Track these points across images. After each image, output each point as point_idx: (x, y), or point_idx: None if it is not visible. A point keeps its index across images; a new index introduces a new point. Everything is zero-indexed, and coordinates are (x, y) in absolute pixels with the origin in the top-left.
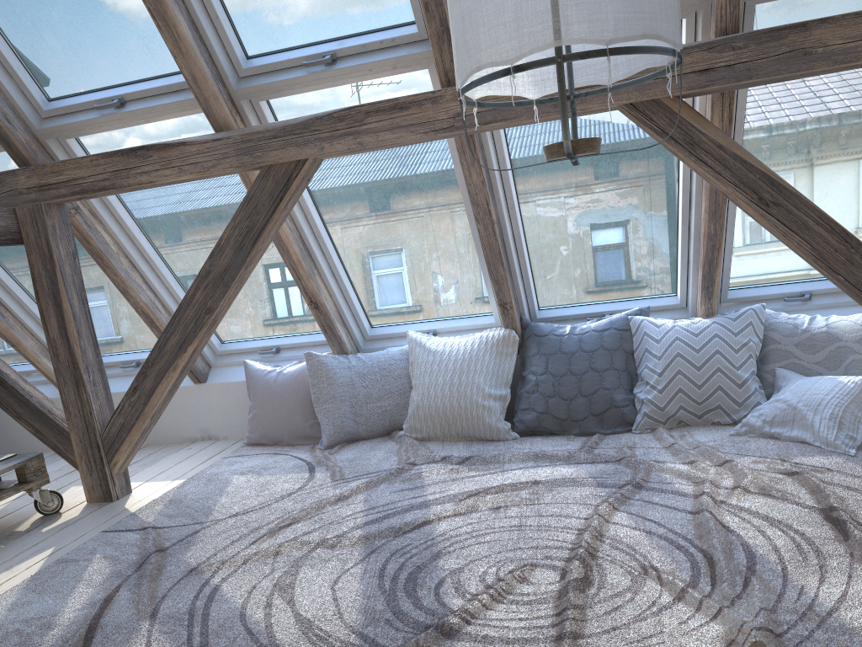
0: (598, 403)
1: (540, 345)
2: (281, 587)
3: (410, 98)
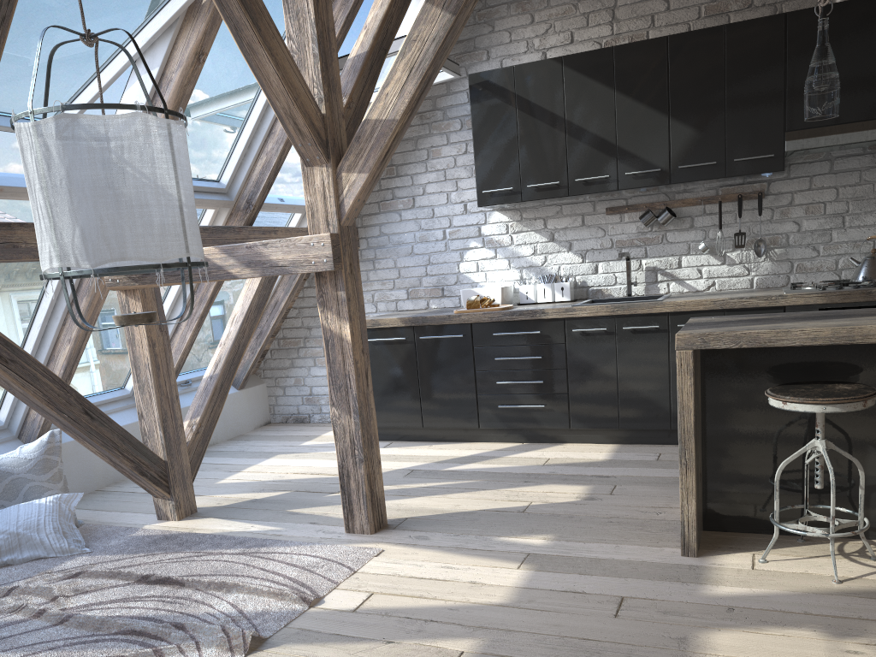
0: None
1: None
2: None
3: None
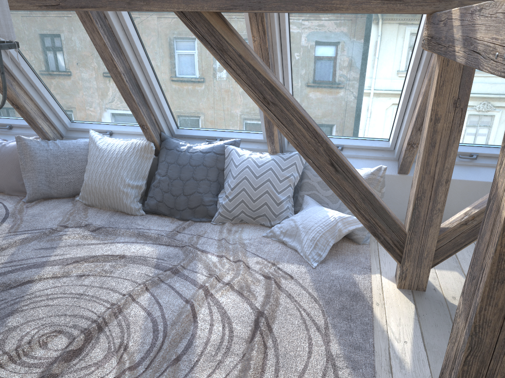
0: (193, 201)
1: (166, 156)
2: None
3: None
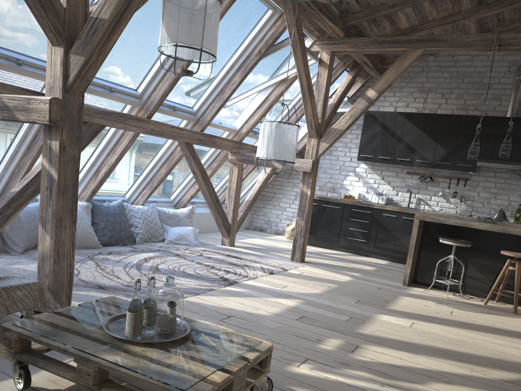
0: (127, 233)
1: (101, 210)
2: None
3: (142, 118)
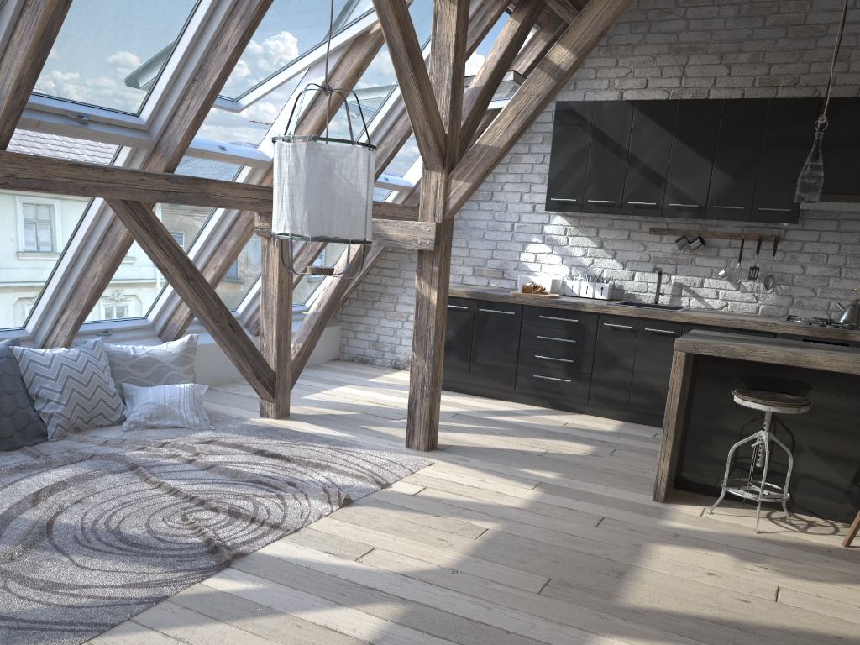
0: (20, 421)
1: None
2: (49, 587)
3: None
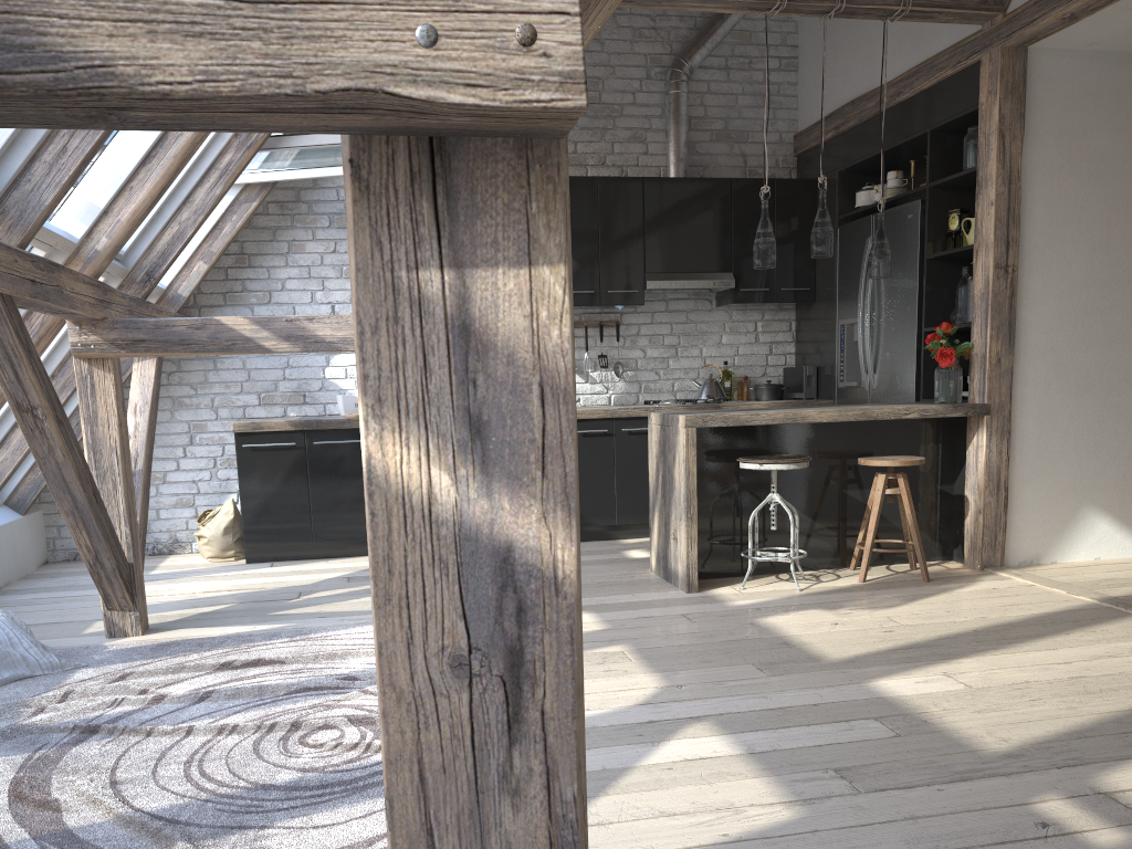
0: None
1: None
2: None
3: None
